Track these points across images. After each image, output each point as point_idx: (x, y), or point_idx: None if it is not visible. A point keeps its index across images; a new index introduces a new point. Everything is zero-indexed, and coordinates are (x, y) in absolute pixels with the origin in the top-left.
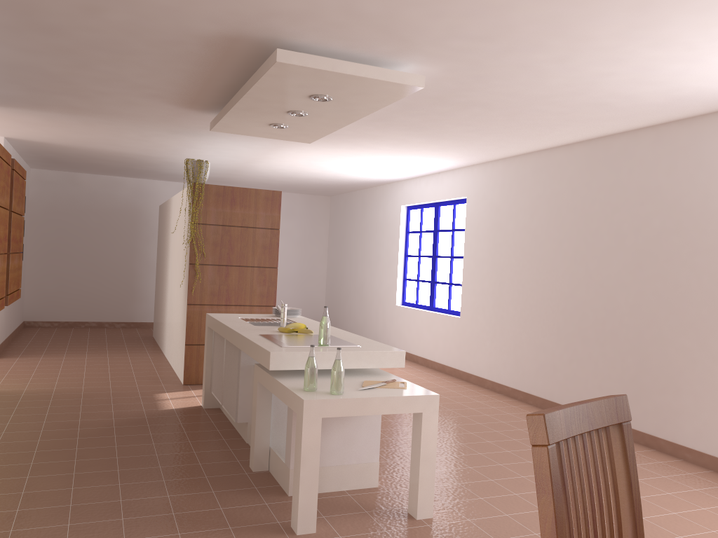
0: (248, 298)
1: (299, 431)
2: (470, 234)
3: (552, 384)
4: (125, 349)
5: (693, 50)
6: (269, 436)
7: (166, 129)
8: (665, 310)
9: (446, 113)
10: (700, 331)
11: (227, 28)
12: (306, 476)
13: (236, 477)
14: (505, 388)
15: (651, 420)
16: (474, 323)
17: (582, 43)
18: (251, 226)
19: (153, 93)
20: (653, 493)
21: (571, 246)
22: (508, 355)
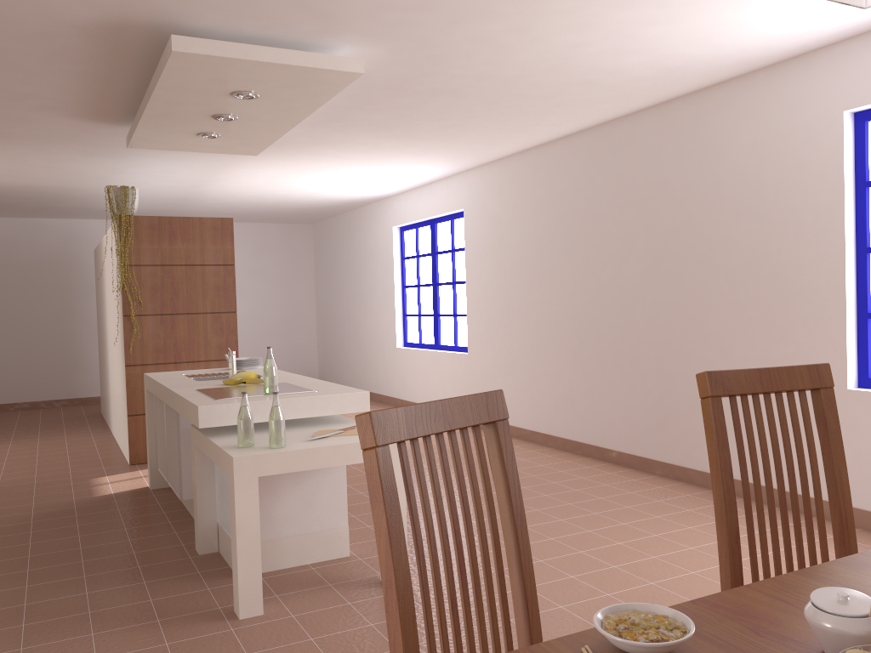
0: (203, 352)
1: (232, 496)
2: (471, 253)
3: (573, 421)
4: (63, 431)
5: (666, 8)
6: (216, 510)
7: (77, 150)
8: (683, 320)
9: (411, 106)
10: (721, 340)
11: (104, 12)
12: (244, 548)
13: (177, 563)
14: (522, 431)
15: (678, 449)
16: (483, 359)
17: (536, 6)
18: (198, 264)
19: (43, 104)
20: (672, 529)
21: (580, 256)
22: (523, 392)
